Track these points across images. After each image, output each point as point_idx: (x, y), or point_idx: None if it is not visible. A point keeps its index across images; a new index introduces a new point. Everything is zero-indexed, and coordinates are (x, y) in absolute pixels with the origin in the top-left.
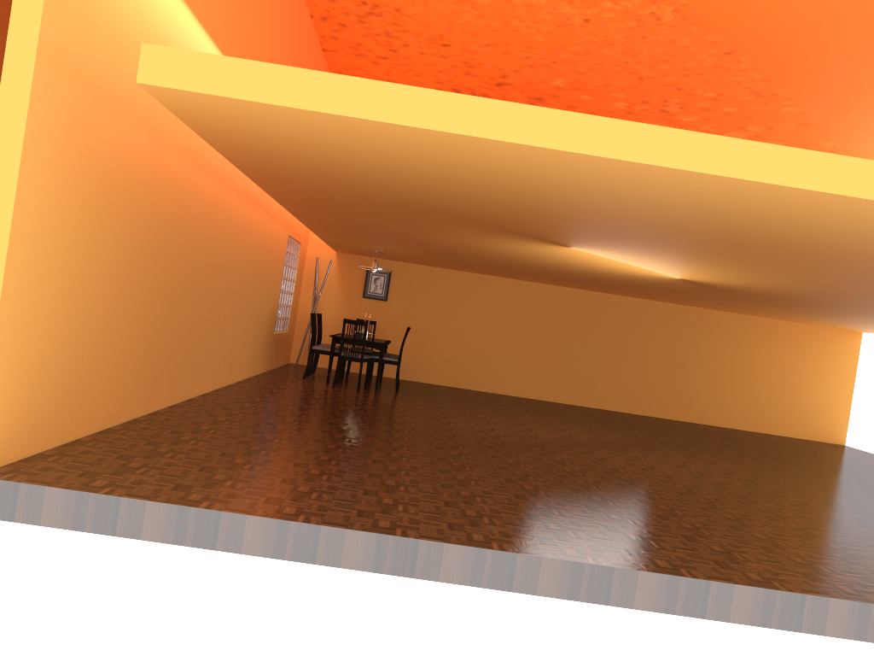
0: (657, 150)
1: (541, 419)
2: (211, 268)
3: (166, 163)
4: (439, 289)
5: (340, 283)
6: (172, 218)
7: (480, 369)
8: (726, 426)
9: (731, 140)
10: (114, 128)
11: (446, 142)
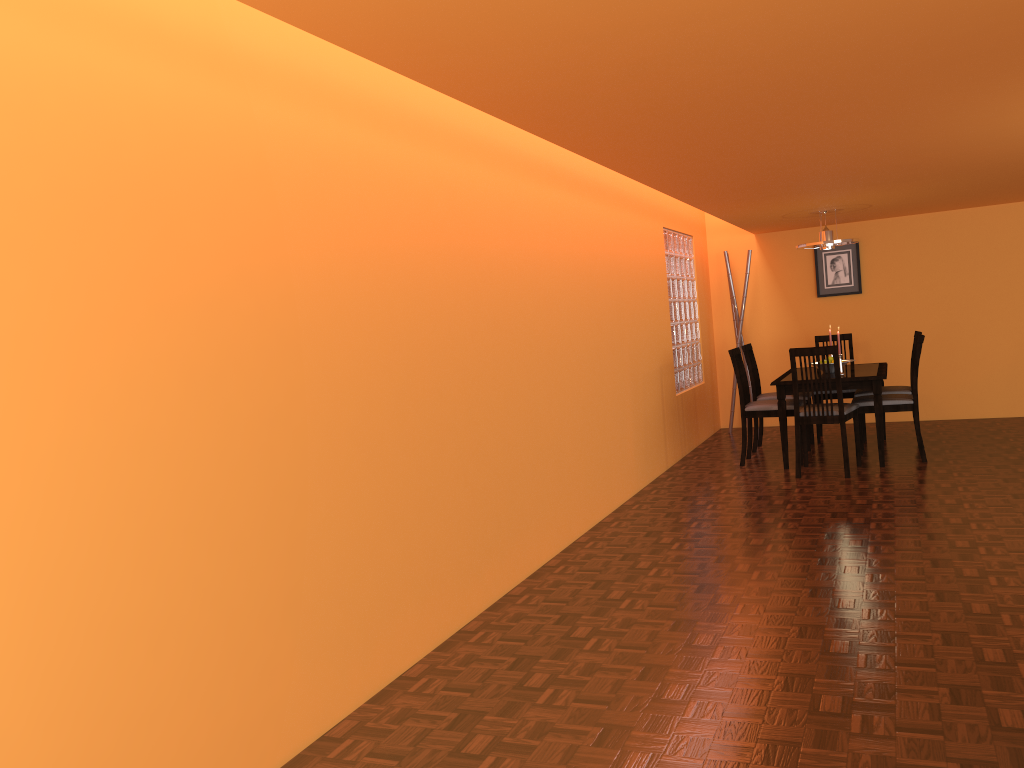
0: None
1: None
2: (483, 329)
3: (234, 117)
4: (957, 248)
5: (774, 282)
6: (310, 247)
7: None
8: None
9: None
10: None
11: None
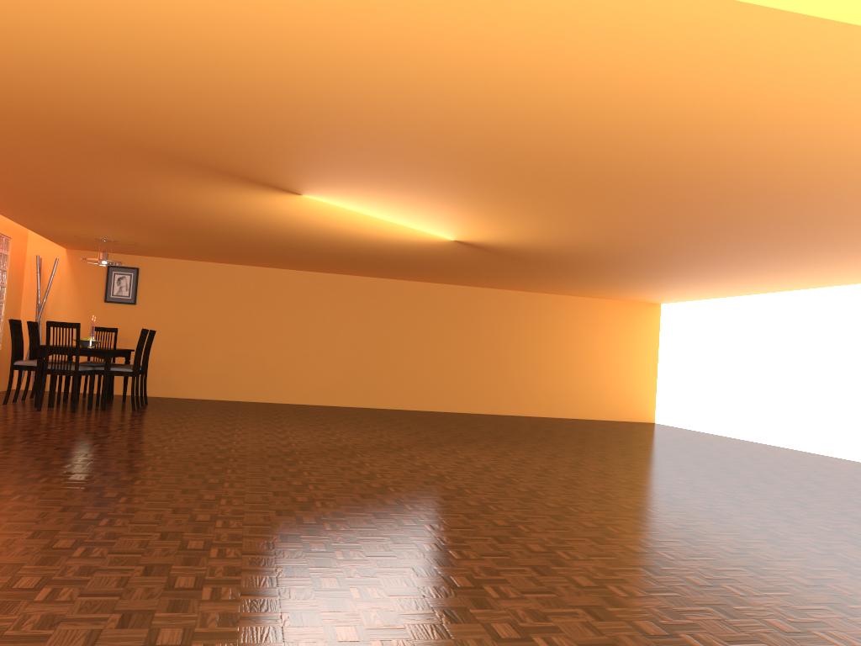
0: None
1: (313, 425)
2: None
3: None
4: (201, 286)
5: (75, 286)
6: None
7: (258, 376)
8: (536, 415)
9: None
10: None
11: None
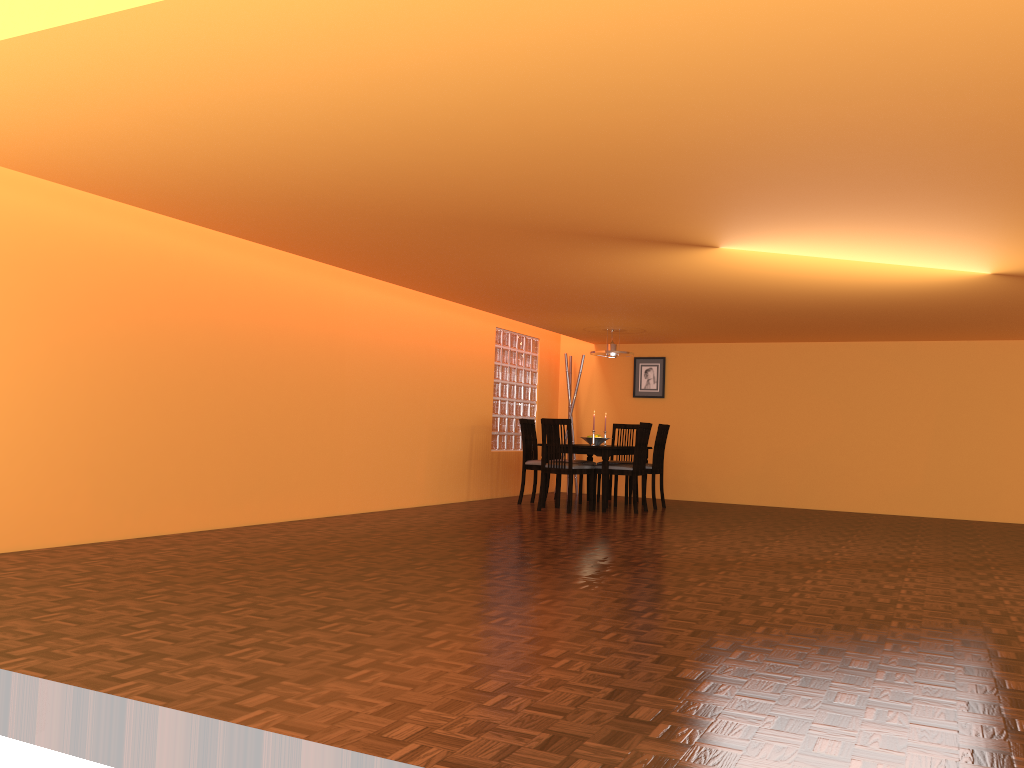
0: None
1: (829, 536)
2: (273, 362)
3: (104, 230)
4: (733, 371)
5: (604, 382)
6: (141, 297)
7: (807, 477)
8: None
9: None
10: None
11: (78, 60)
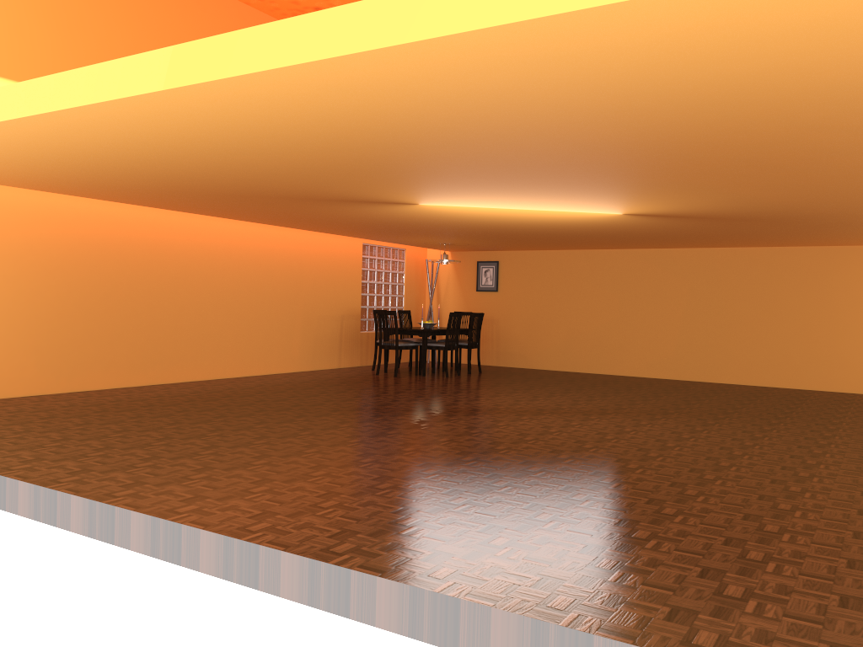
0: (1, 108)
1: (553, 393)
2: (167, 278)
3: (36, 203)
4: (545, 271)
5: (457, 280)
6: (65, 243)
7: (595, 350)
8: None
9: (38, 80)
10: None
11: None
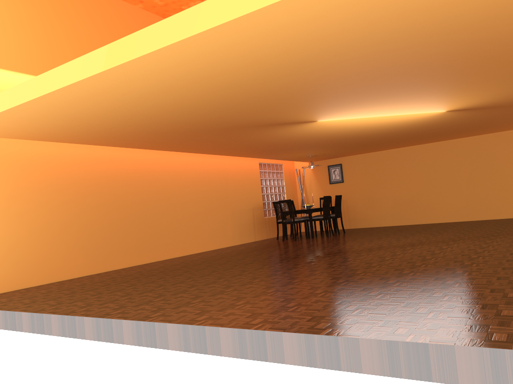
0: (82, 70)
1: (405, 235)
2: (153, 194)
3: (74, 154)
4: (372, 165)
5: (316, 179)
6: (92, 177)
7: (413, 210)
8: None
9: (109, 45)
10: (11, 149)
11: (38, 108)
